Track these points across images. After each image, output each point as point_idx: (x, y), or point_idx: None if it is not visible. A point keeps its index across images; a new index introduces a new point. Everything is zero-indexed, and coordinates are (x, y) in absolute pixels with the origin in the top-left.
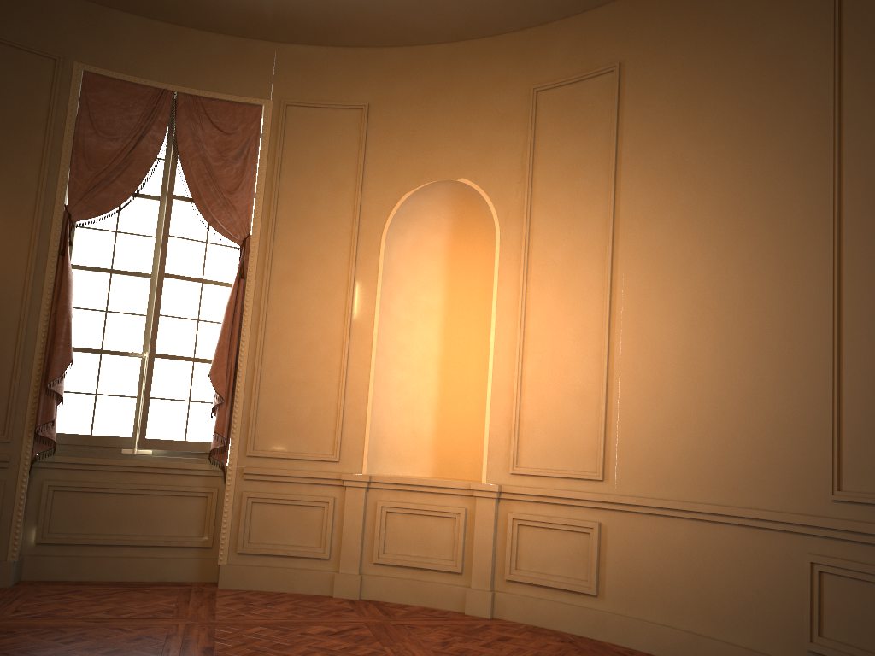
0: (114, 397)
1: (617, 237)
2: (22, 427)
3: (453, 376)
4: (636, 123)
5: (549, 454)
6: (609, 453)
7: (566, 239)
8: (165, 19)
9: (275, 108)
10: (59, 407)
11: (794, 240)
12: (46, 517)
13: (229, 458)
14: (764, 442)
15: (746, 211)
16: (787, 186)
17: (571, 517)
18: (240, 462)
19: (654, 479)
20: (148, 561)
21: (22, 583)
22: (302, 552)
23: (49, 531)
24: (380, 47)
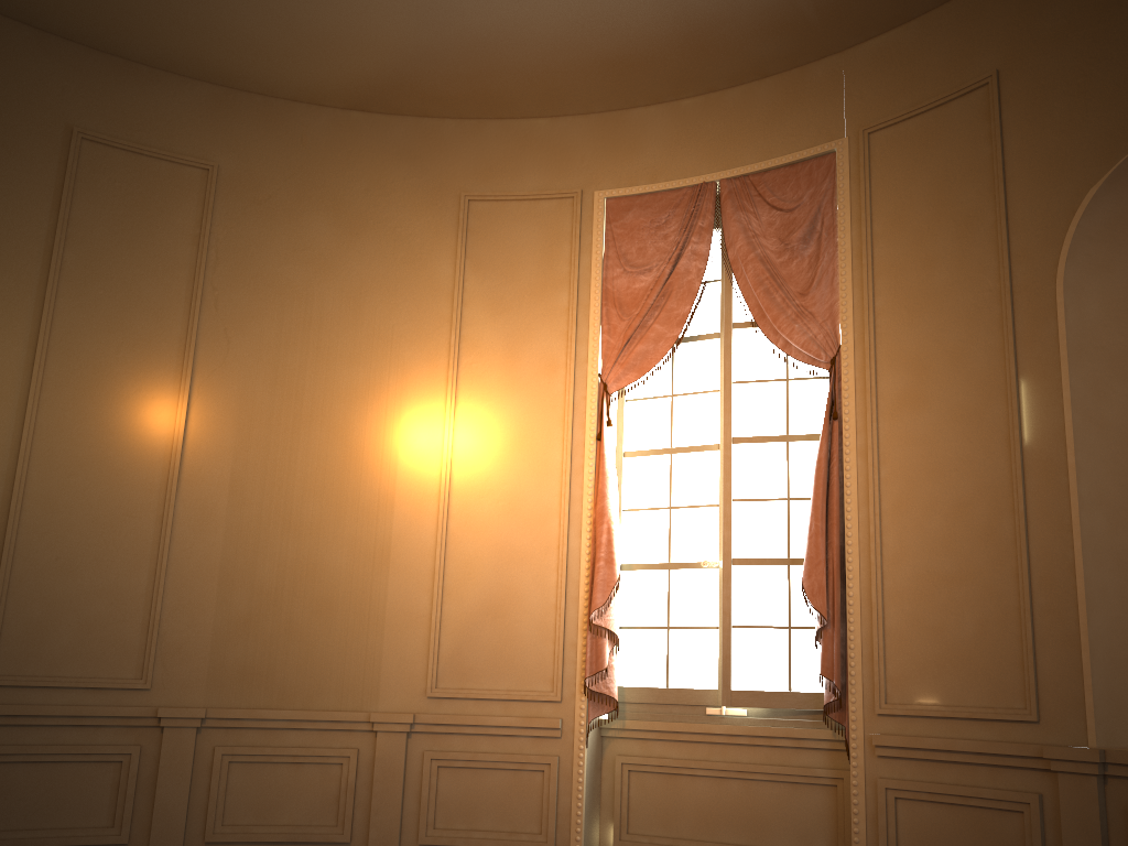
0: (691, 630)
1: None
2: (573, 680)
3: None
4: None
5: None
6: None
7: None
8: (692, 92)
9: (852, 145)
10: (615, 650)
11: None
12: (622, 809)
13: (849, 718)
14: None
15: None
16: None
17: None
18: (868, 726)
19: None
20: None
21: None
22: None
23: (628, 831)
24: None
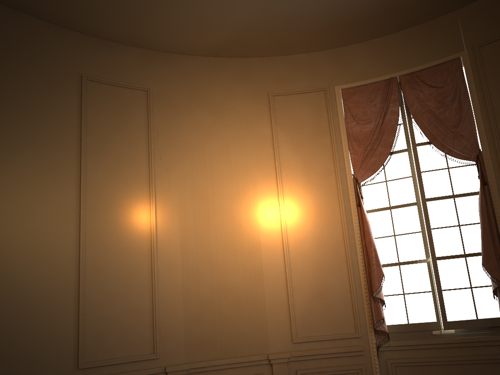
0: (416, 294)
1: None
2: (365, 325)
3: None
4: None
5: None
6: None
7: None
8: (378, 35)
9: (470, 53)
10: (383, 308)
11: None
12: None
13: None
14: None
15: None
16: None
17: None
18: None
19: None
20: None
21: None
22: None
23: None
24: None
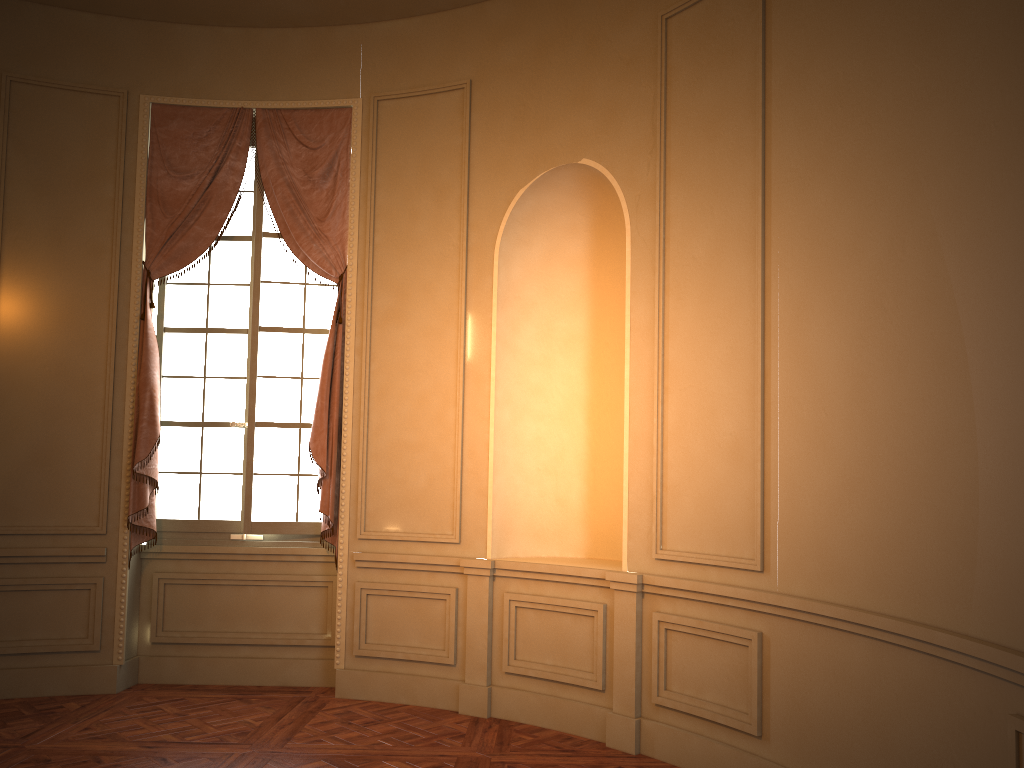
0: (220, 475)
1: (769, 213)
2: (117, 516)
3: (604, 424)
4: (787, 37)
5: (698, 532)
6: (769, 531)
7: (709, 224)
8: (234, 23)
9: (365, 106)
10: (155, 492)
11: (987, 185)
12: (159, 613)
13: (339, 542)
14: (956, 522)
15: (926, 146)
16: (976, 95)
17: (727, 621)
18: (352, 546)
19: (824, 573)
20: (267, 662)
21: (135, 688)
22: (423, 655)
23: (163, 629)
24: (481, 2)
